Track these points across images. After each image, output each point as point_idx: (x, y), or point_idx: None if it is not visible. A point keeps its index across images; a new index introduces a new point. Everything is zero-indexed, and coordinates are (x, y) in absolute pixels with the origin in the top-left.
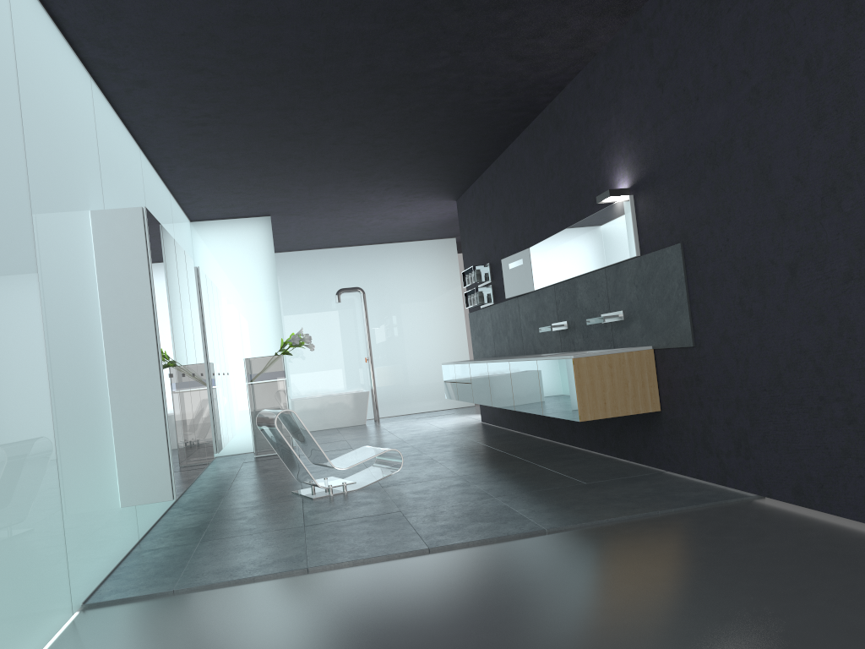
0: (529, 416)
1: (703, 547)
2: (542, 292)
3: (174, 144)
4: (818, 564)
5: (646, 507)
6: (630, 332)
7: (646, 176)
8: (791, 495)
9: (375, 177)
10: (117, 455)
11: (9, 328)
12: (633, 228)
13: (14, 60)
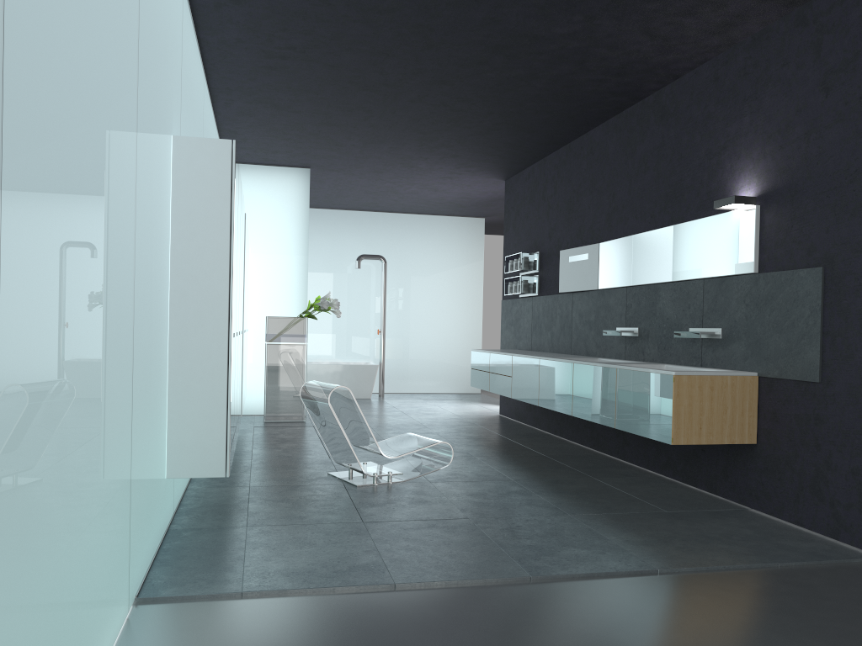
0: (565, 418)
1: None
2: (609, 293)
3: (243, 75)
4: None
5: (760, 555)
6: (728, 353)
7: (784, 187)
8: None
9: (436, 143)
10: (169, 419)
11: (112, 267)
12: (755, 242)
13: None
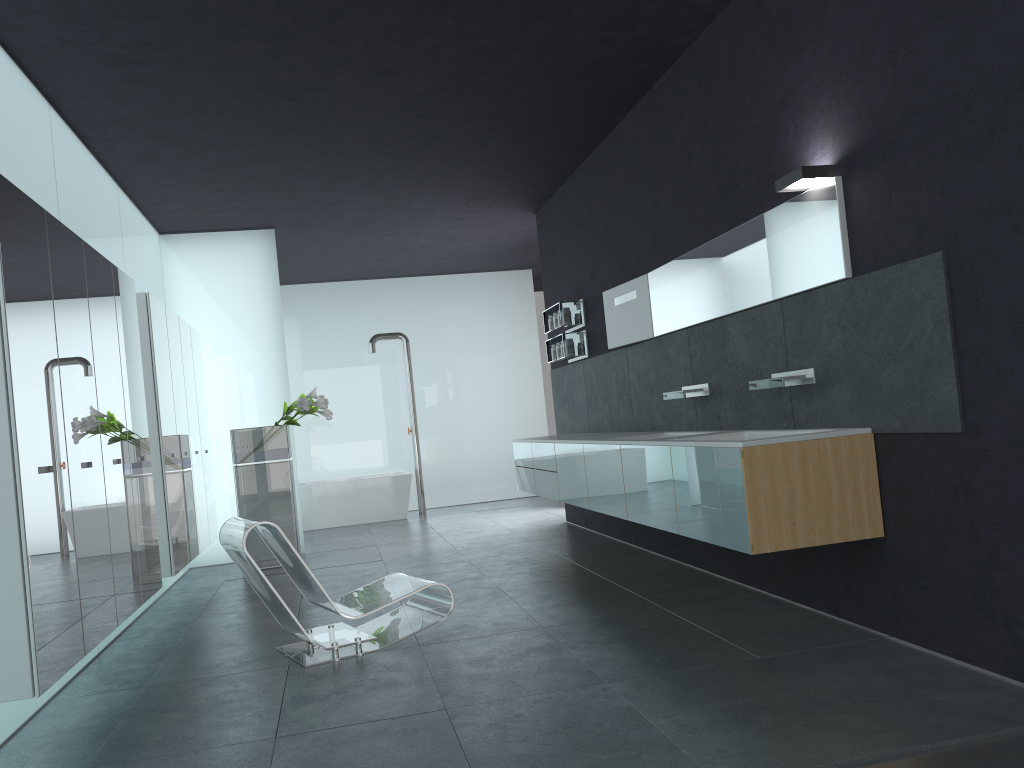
0: None
1: None
2: (667, 340)
3: (103, 98)
4: None
5: (898, 731)
6: (827, 404)
7: (871, 141)
8: None
9: (421, 170)
10: None
11: None
12: (842, 231)
13: None
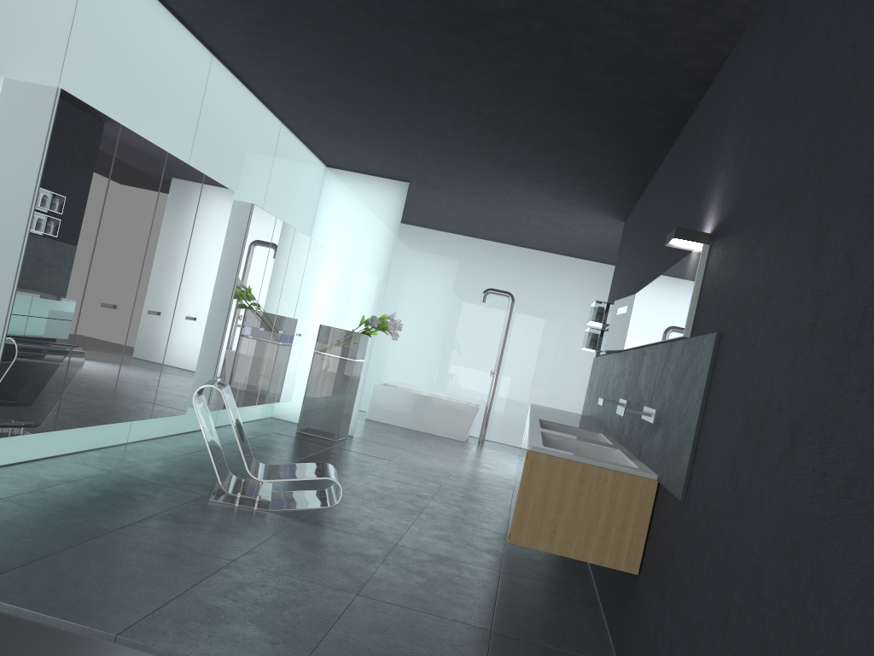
0: None
1: None
2: (627, 355)
3: (247, 57)
4: None
5: None
6: (652, 444)
7: (726, 219)
8: None
9: (506, 162)
10: None
11: None
12: (693, 294)
13: None
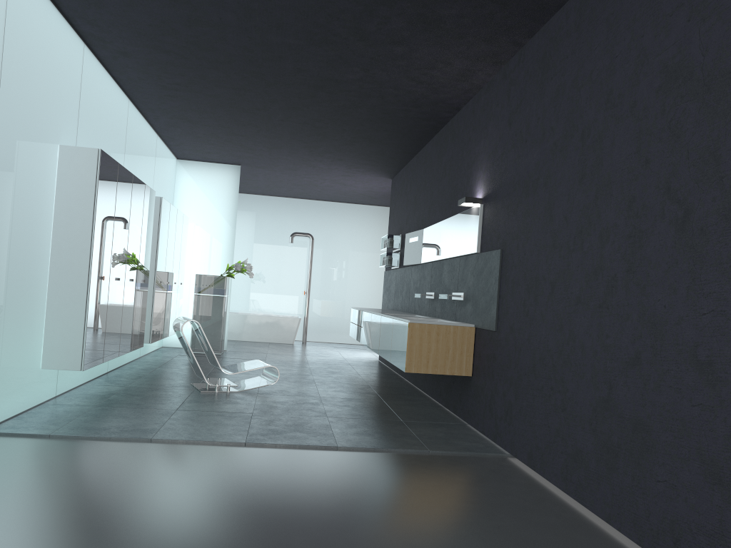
0: None
1: (432, 481)
2: (425, 266)
3: (155, 100)
4: (495, 508)
5: (424, 446)
6: (465, 311)
7: (492, 192)
8: (526, 458)
9: (320, 150)
10: (46, 330)
11: None
12: (478, 230)
13: (3, 31)
